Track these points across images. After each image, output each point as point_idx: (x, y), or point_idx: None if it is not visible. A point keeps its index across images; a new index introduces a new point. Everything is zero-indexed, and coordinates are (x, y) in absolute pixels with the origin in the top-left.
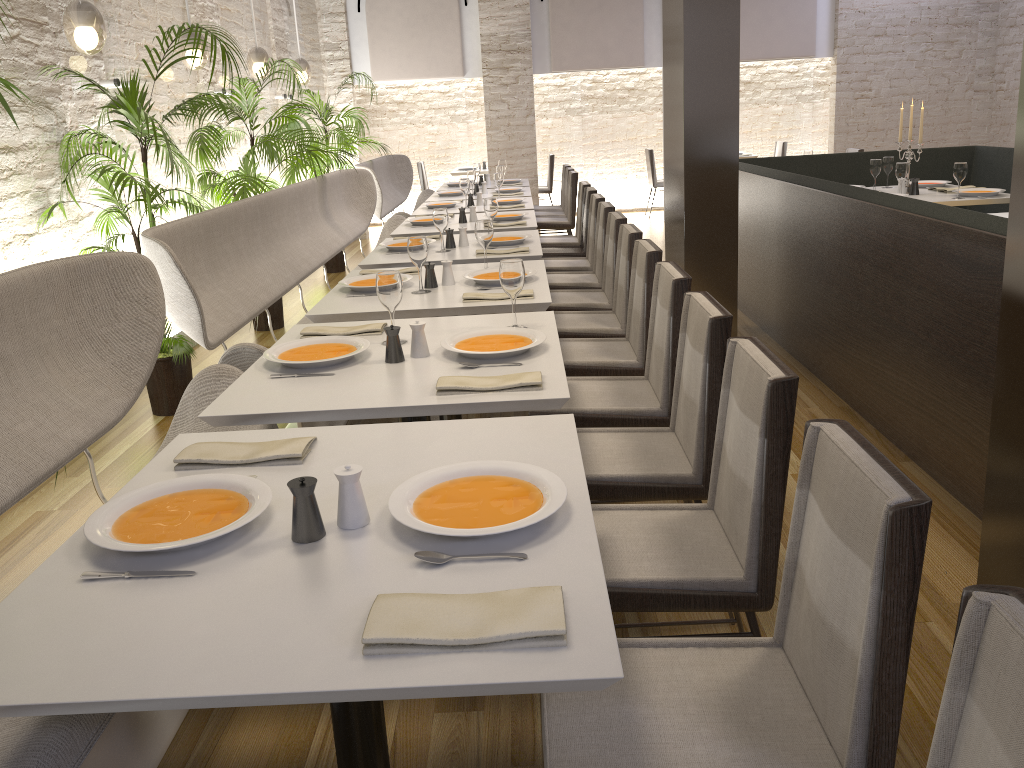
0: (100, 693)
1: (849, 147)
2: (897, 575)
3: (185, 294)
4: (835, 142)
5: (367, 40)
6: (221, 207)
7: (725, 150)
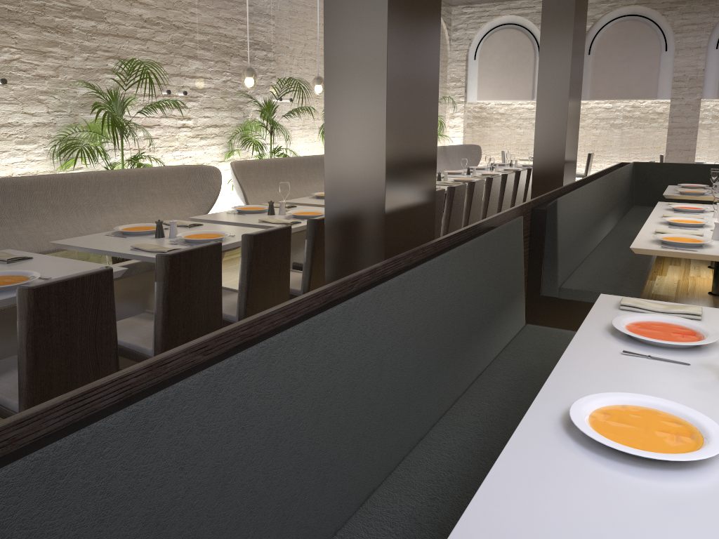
0: (81, 246)
1: None
2: (243, 254)
3: (238, 186)
4: None
5: (477, 76)
6: (291, 157)
7: (557, 152)
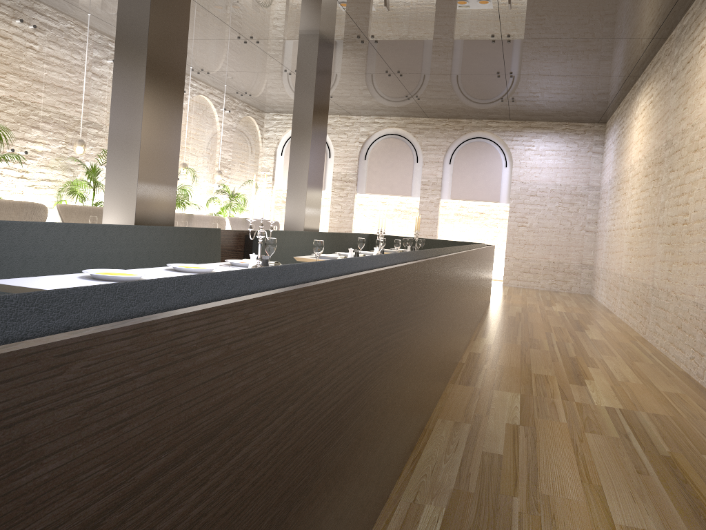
0: None
1: (514, 251)
2: None
3: (60, 221)
4: (506, 247)
5: (283, 168)
6: None
7: (299, 216)
